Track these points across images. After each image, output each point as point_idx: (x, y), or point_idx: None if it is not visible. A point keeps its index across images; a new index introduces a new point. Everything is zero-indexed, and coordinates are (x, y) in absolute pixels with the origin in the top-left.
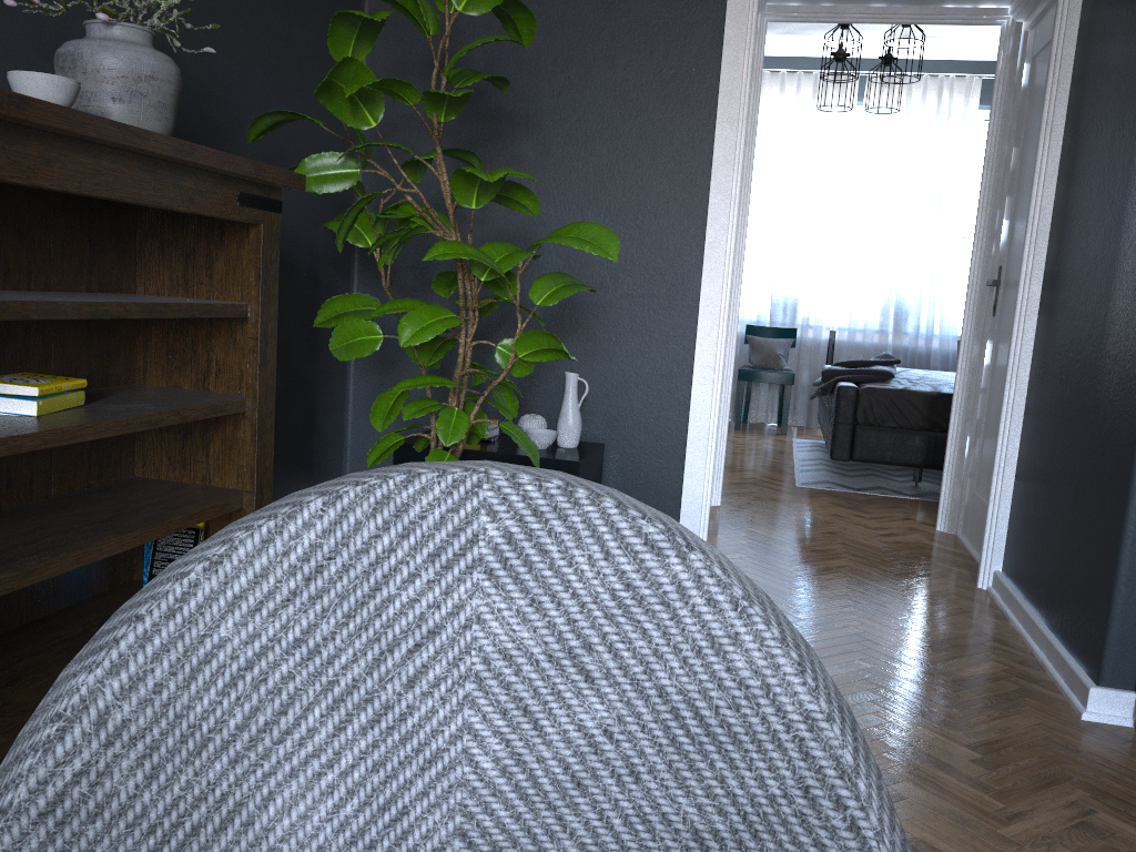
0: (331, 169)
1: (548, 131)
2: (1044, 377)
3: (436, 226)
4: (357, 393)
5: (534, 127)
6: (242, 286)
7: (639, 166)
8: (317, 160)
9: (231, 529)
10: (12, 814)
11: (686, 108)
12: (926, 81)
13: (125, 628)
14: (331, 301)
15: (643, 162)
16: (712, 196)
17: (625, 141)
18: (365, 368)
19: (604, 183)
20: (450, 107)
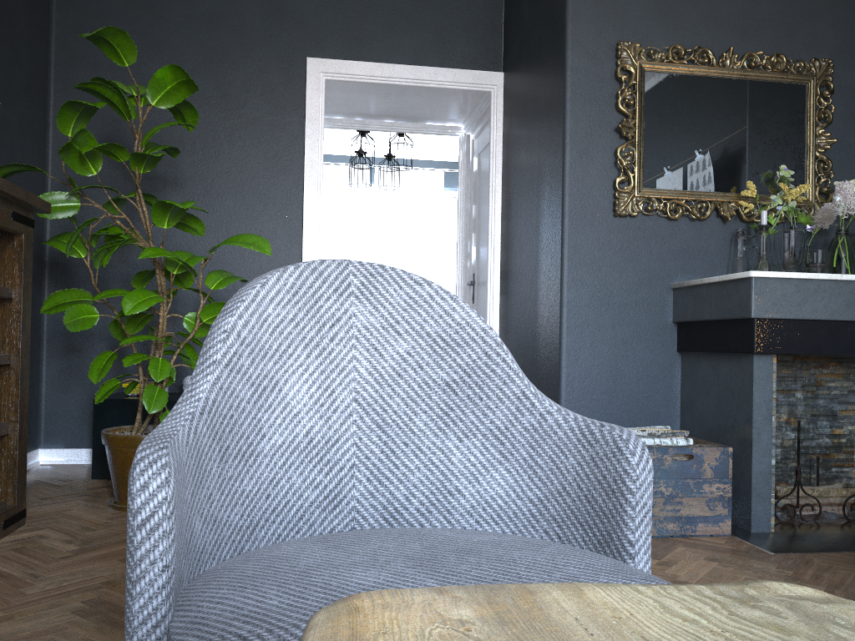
0: (59, 202)
1: (191, 188)
2: (507, 328)
3: (139, 240)
4: (49, 374)
5: (181, 185)
6: (4, 278)
7: (255, 211)
8: (49, 196)
9: (260, 277)
10: (217, 363)
11: (284, 175)
12: (412, 172)
13: (240, 303)
14: (54, 294)
15: (258, 208)
16: (305, 229)
17: (245, 195)
18: (55, 355)
19: (232, 221)
20: (148, 164)
